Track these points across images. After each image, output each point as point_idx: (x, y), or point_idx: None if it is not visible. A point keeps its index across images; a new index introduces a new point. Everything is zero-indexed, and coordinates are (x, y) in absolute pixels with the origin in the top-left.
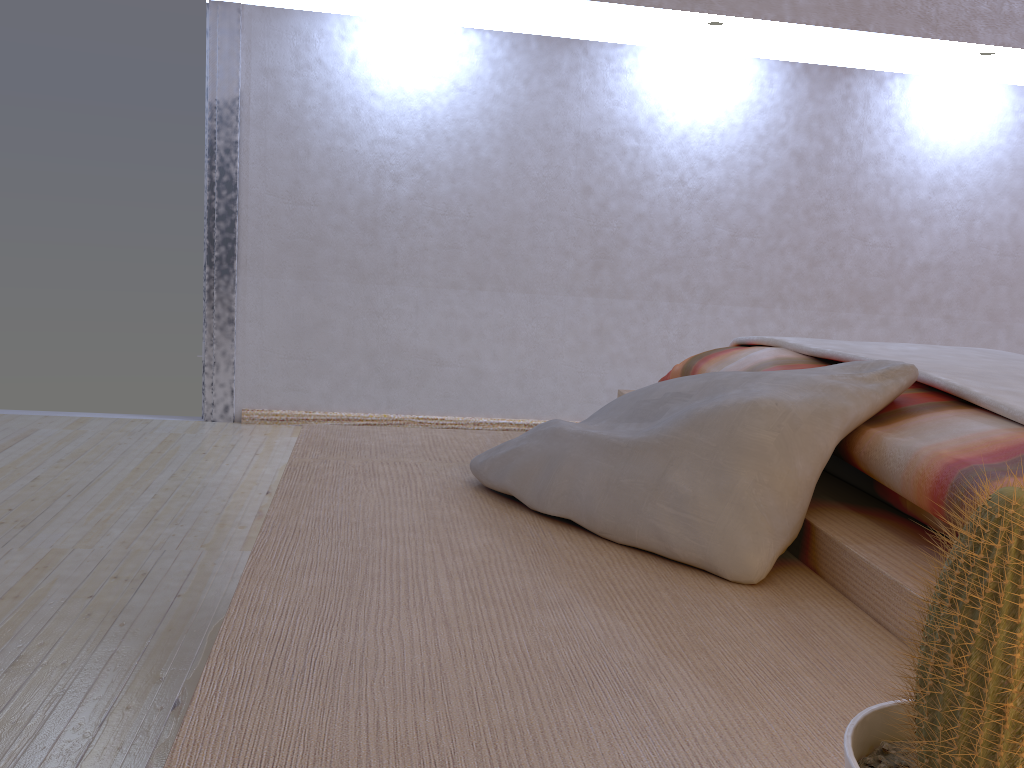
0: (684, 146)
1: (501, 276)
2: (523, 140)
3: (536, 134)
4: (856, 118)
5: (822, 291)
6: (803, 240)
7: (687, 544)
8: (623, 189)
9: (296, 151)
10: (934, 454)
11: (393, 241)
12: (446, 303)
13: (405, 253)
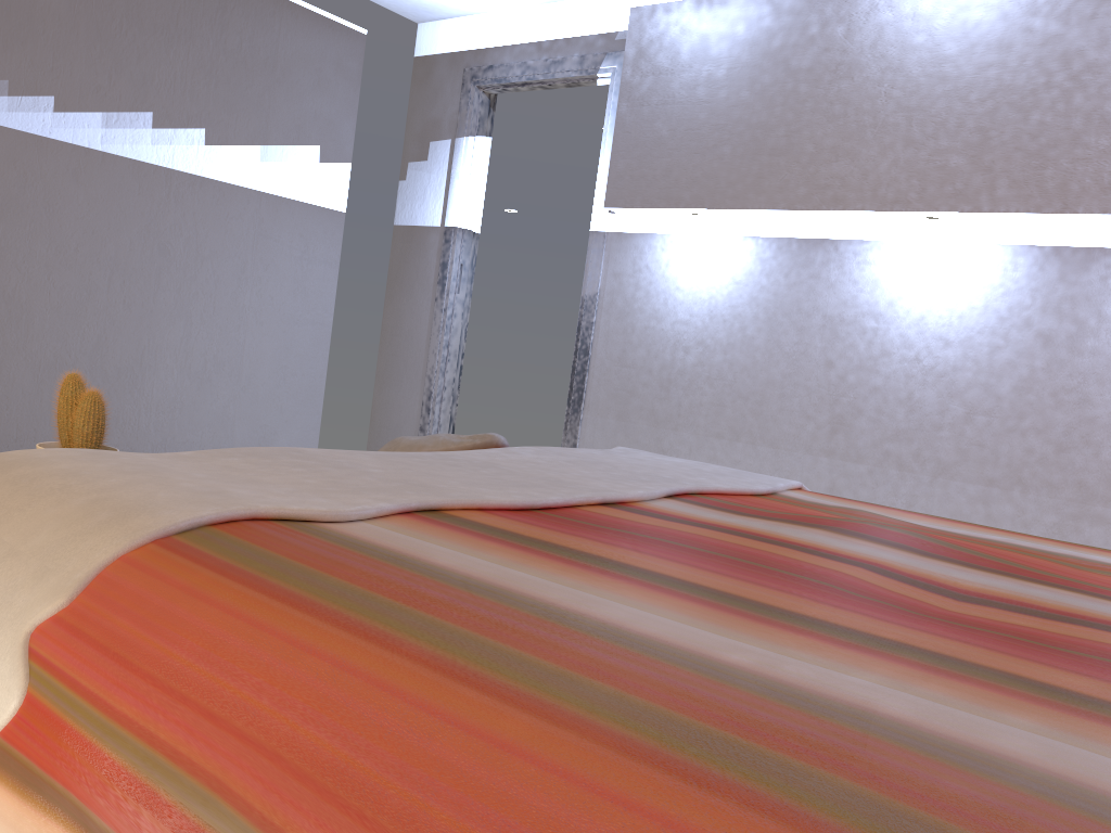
0: (921, 327)
1: (753, 431)
2: (780, 321)
3: (790, 316)
4: None
5: (1071, 480)
6: (1049, 423)
7: None
8: (861, 364)
9: (626, 329)
10: None
11: (679, 397)
12: (711, 449)
13: (686, 407)
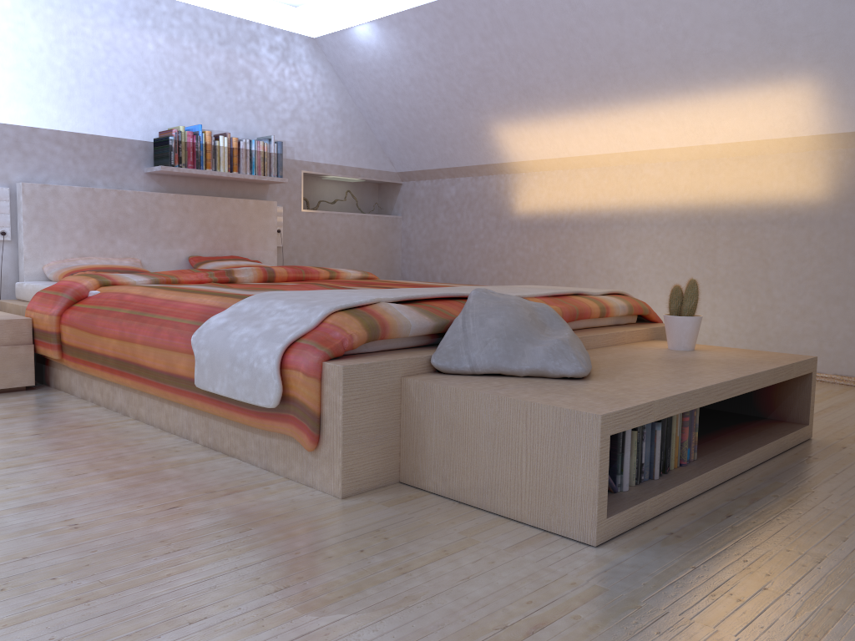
0: None
1: None
2: None
3: None
4: None
5: None
6: None
7: None
8: None
9: None
10: None
11: None
12: None
13: None
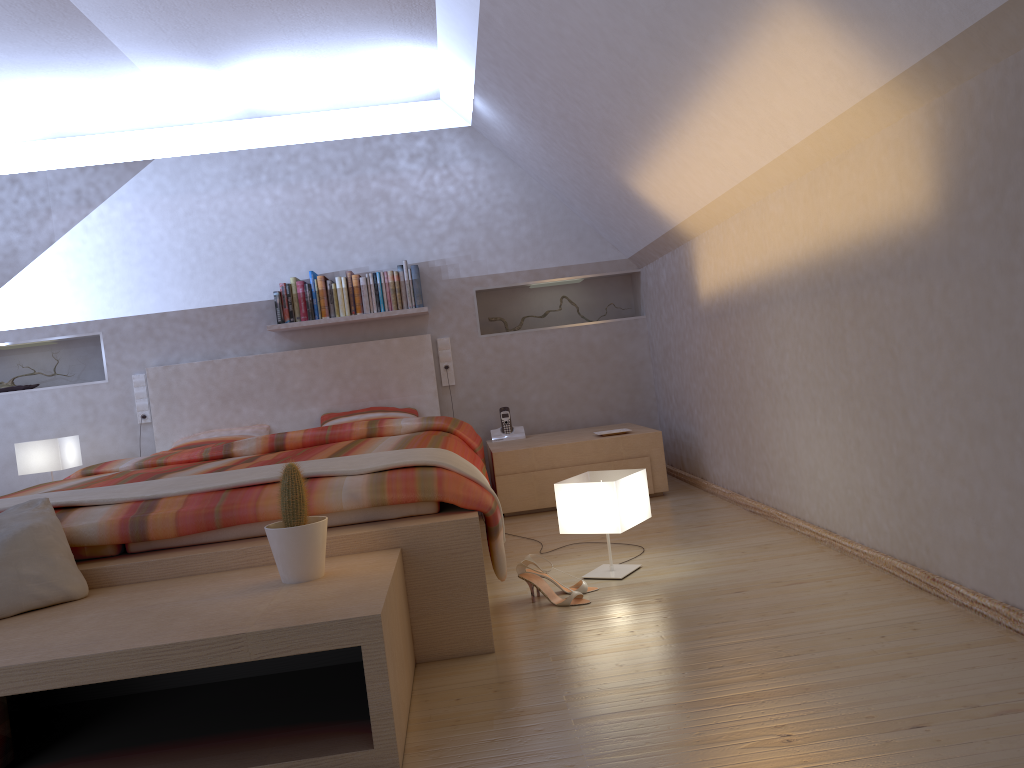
0: None
1: None
2: None
3: None
4: None
5: None
6: None
7: (54, 593)
8: None
9: None
10: (109, 520)
11: None
12: None
13: None
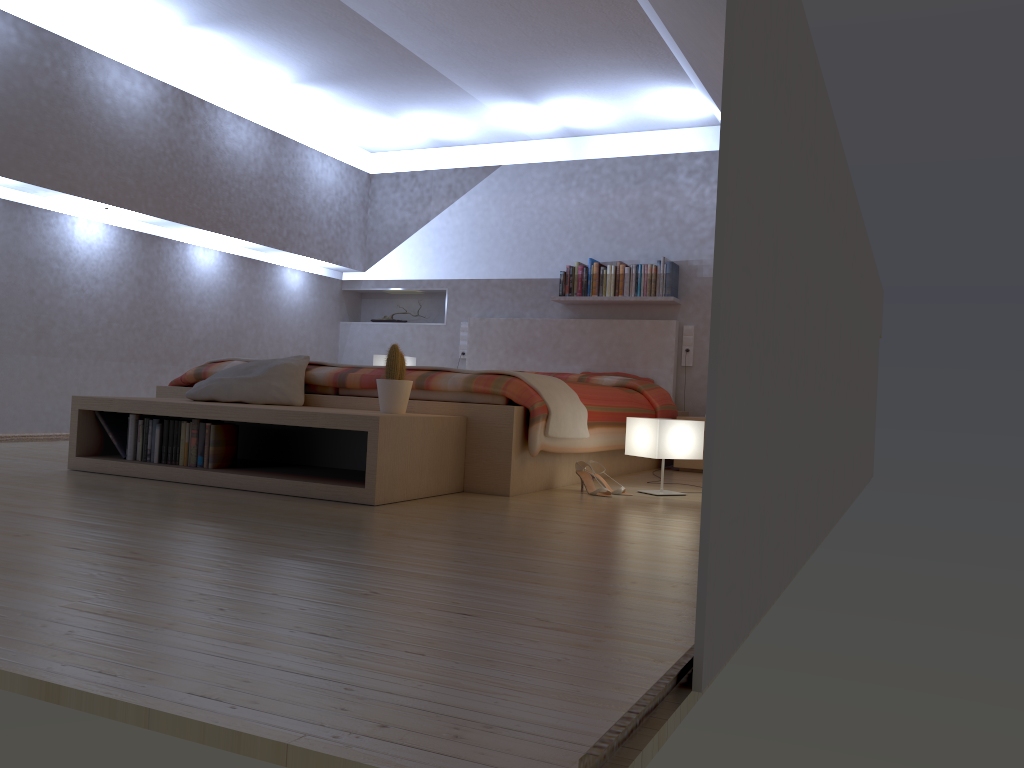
0: (83, 270)
1: None
2: None
3: (3, 256)
4: (164, 262)
5: (153, 353)
6: (143, 325)
7: (284, 398)
8: (52, 292)
9: None
10: (330, 372)
11: None
12: None
13: None
